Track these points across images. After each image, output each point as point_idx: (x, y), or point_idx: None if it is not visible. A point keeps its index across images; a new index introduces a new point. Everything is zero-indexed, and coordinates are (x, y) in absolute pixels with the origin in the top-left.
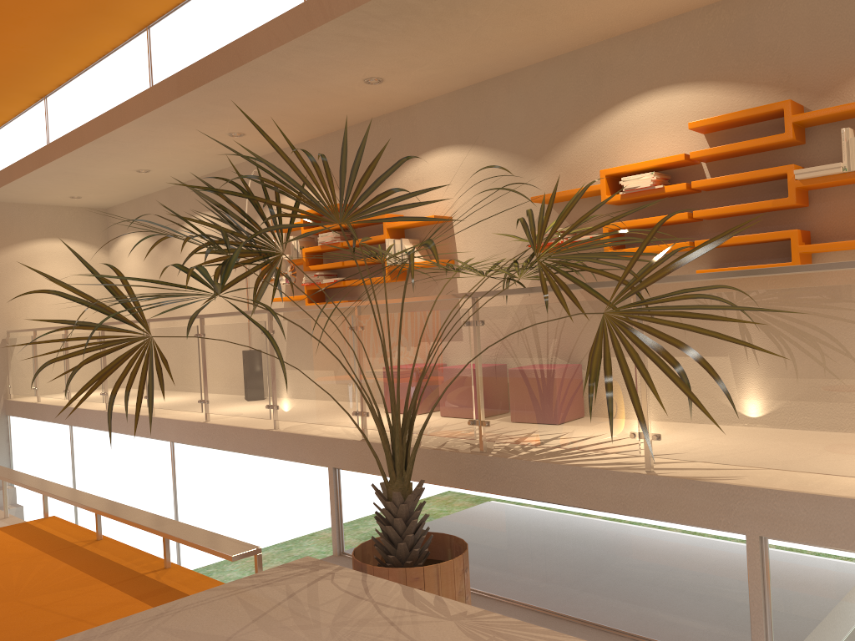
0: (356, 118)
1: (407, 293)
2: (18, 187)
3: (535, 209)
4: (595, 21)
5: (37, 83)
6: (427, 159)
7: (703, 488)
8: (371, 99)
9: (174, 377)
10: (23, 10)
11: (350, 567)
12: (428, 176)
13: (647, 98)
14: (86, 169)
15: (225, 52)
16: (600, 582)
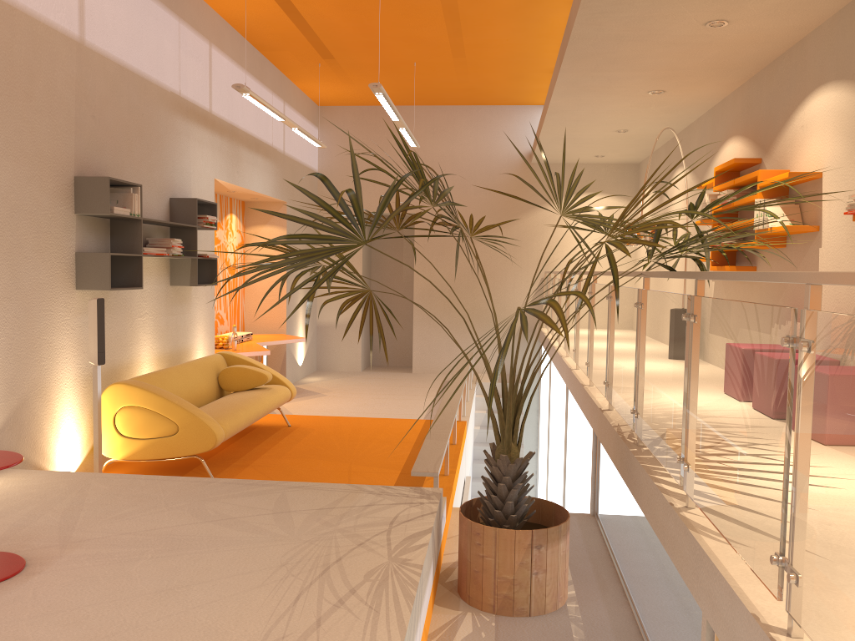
0: (760, 59)
1: (785, 262)
2: (546, 151)
3: None
4: None
5: (542, 63)
6: (811, 102)
7: (690, 541)
8: (745, 40)
9: (569, 326)
10: (483, 14)
11: (579, 527)
12: (810, 122)
13: None
14: (573, 134)
15: (567, 26)
16: (660, 618)
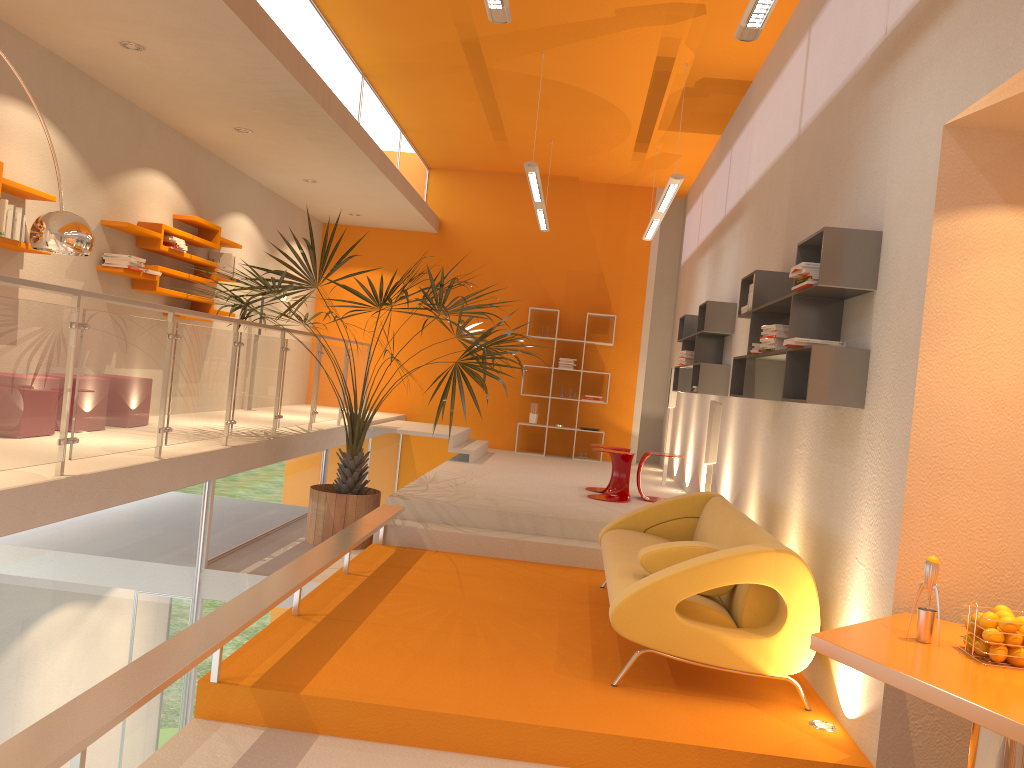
0: None
1: None
2: None
3: (92, 224)
4: (192, 119)
5: None
6: (11, 107)
7: (325, 432)
8: (54, 19)
9: (12, 403)
10: None
11: (236, 561)
12: (9, 128)
13: (157, 175)
14: None
15: (249, 0)
16: (297, 495)
